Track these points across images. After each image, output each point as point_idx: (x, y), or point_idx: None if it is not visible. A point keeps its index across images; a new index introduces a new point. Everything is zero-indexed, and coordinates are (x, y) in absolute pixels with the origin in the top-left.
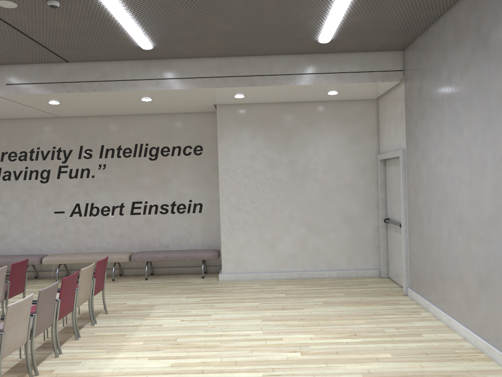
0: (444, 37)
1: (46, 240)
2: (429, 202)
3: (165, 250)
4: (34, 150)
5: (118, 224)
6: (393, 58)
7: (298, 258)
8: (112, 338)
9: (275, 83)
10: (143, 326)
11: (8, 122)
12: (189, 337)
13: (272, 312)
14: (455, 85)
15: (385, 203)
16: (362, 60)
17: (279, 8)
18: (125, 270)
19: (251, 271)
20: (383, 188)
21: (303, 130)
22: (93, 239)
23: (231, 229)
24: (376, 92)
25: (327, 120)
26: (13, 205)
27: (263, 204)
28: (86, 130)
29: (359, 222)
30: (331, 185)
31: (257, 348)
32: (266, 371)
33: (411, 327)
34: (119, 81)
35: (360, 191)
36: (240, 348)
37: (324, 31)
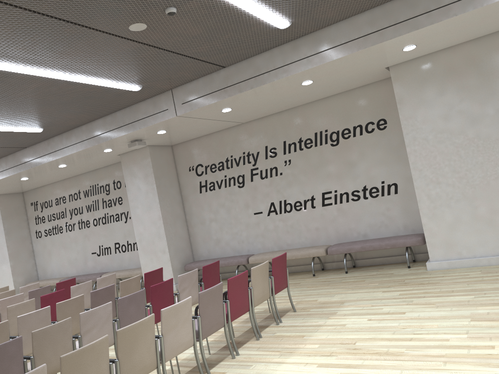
0: None
1: (252, 240)
2: None
3: (362, 240)
4: (228, 159)
5: (312, 217)
6: None
7: None
8: (290, 340)
9: (447, 16)
10: (326, 326)
11: (205, 139)
12: (371, 341)
13: (489, 308)
14: None
15: None
16: None
17: None
18: (326, 264)
19: (467, 256)
20: None
21: None
22: (292, 236)
23: (432, 208)
24: None
25: None
26: (221, 212)
27: (469, 172)
28: (267, 130)
29: None
30: None
31: (453, 359)
32: None
33: None
34: (271, 71)
35: None
36: (430, 358)
37: None
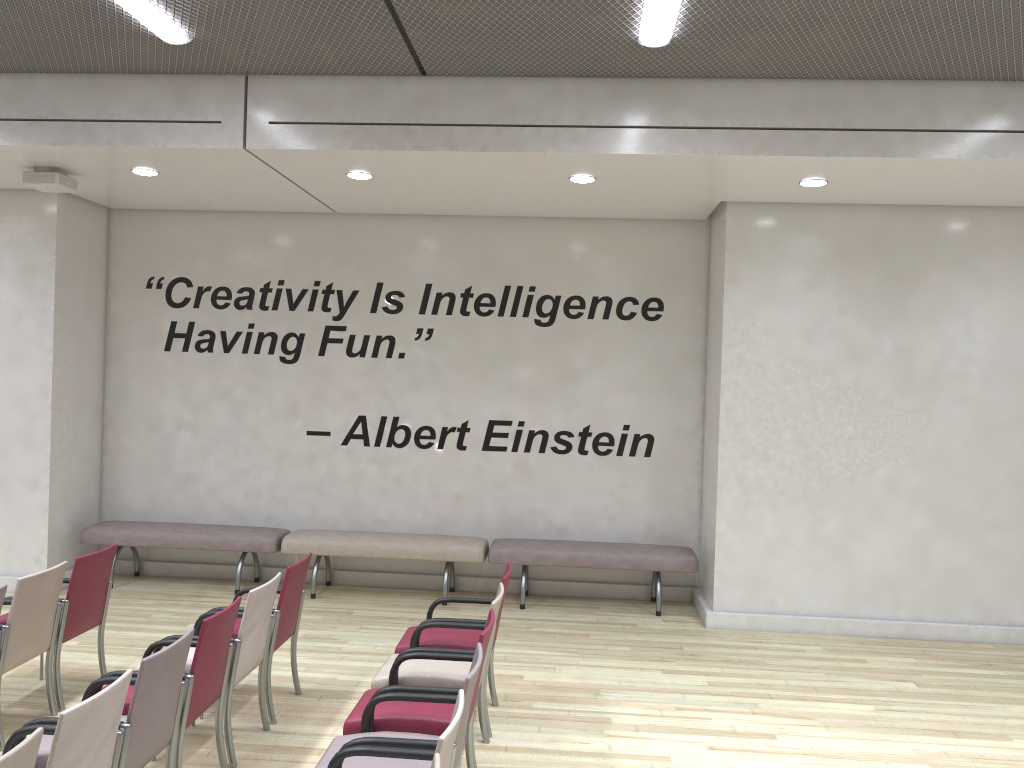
0: None
1: (285, 495)
2: None
3: (564, 541)
4: (270, 287)
5: (453, 469)
6: None
7: (905, 587)
8: None
9: (943, 152)
10: (622, 757)
11: (217, 220)
12: None
13: (936, 742)
14: None
15: None
16: None
17: None
18: (463, 579)
19: (784, 610)
20: None
21: (938, 275)
22: (393, 502)
23: (742, 504)
24: None
25: (1001, 253)
26: (216, 410)
27: (825, 451)
28: (393, 247)
29: None
30: (1000, 415)
31: None
32: None
33: None
34: (545, 128)
35: None
36: None
37: None
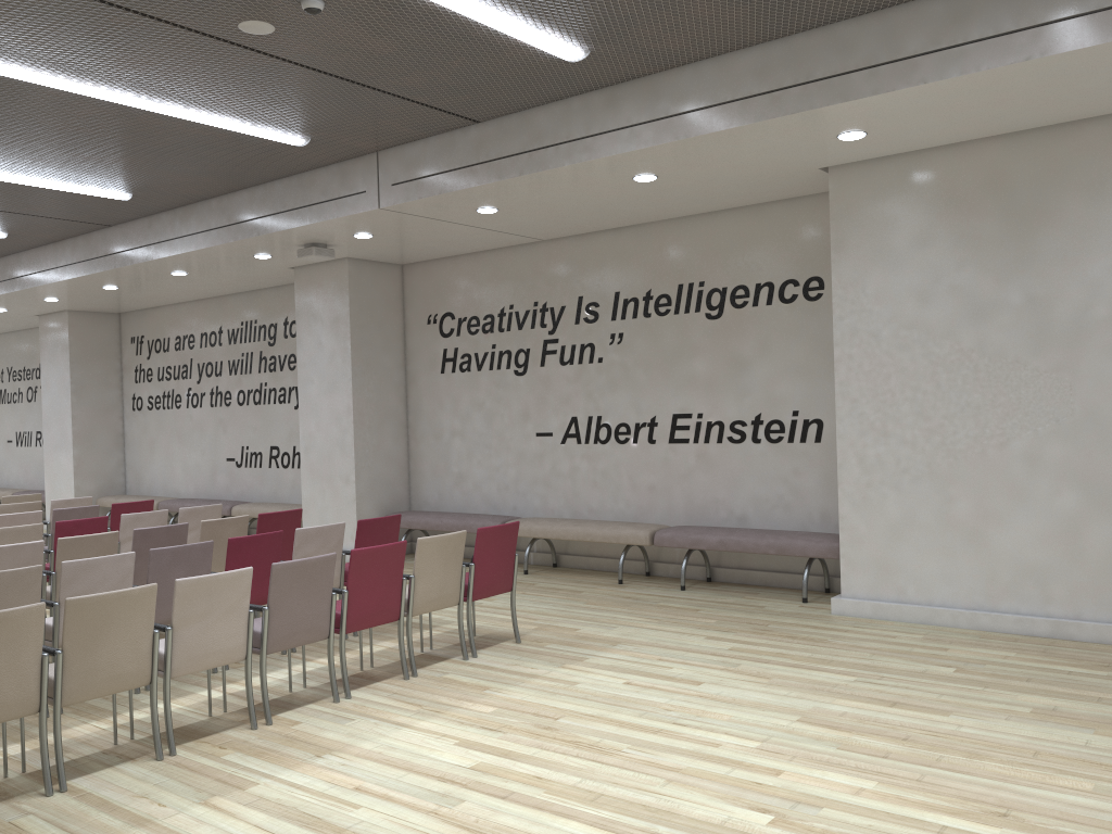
0: None
1: (524, 489)
2: None
3: (731, 527)
4: (504, 312)
5: (646, 462)
6: None
7: (1056, 579)
8: (458, 690)
9: (908, 81)
10: (543, 678)
11: (467, 261)
12: (588, 721)
13: (854, 706)
14: None
15: None
16: None
17: None
18: (657, 564)
19: (916, 600)
20: None
21: (1074, 206)
22: (601, 493)
23: (863, 485)
24: None
25: None
26: (475, 419)
27: (949, 423)
28: (588, 263)
29: None
30: None
31: (690, 778)
32: None
33: None
34: (562, 145)
35: None
36: (652, 769)
37: None
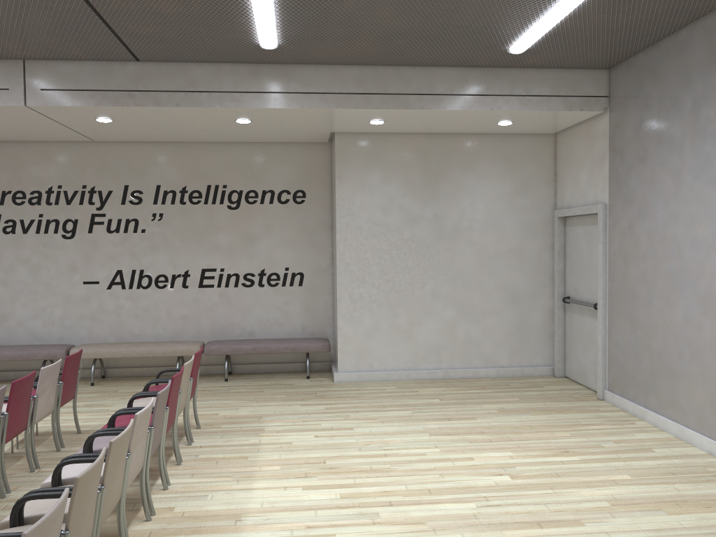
0: (689, 55)
1: (71, 323)
2: (650, 276)
3: (251, 339)
4: (52, 190)
5: (181, 300)
6: (596, 79)
7: (444, 350)
8: (231, 462)
9: (437, 106)
10: (265, 444)
11: (12, 147)
12: (343, 459)
13: (437, 423)
14: (707, 120)
15: (563, 277)
16: (554, 80)
17: (485, 2)
18: None
19: (378, 369)
20: (561, 256)
21: (455, 173)
22: (143, 323)
23: (352, 309)
24: (562, 124)
25: (488, 160)
26: (20, 271)
27: (397, 276)
28: (134, 162)
29: (526, 302)
30: (491, 251)
31: (446, 471)
32: (479, 501)
33: (633, 440)
34: (214, 93)
35: (529, 260)
36: (423, 472)
37: (526, 37)
